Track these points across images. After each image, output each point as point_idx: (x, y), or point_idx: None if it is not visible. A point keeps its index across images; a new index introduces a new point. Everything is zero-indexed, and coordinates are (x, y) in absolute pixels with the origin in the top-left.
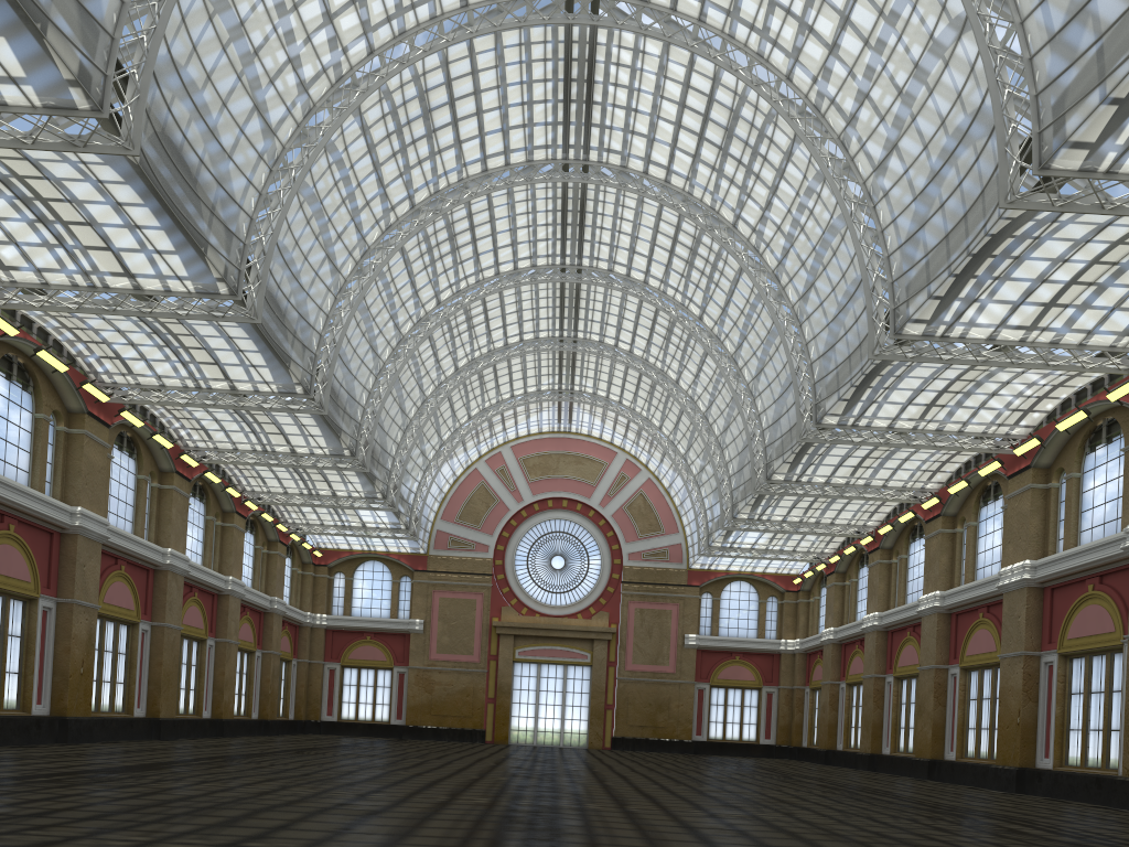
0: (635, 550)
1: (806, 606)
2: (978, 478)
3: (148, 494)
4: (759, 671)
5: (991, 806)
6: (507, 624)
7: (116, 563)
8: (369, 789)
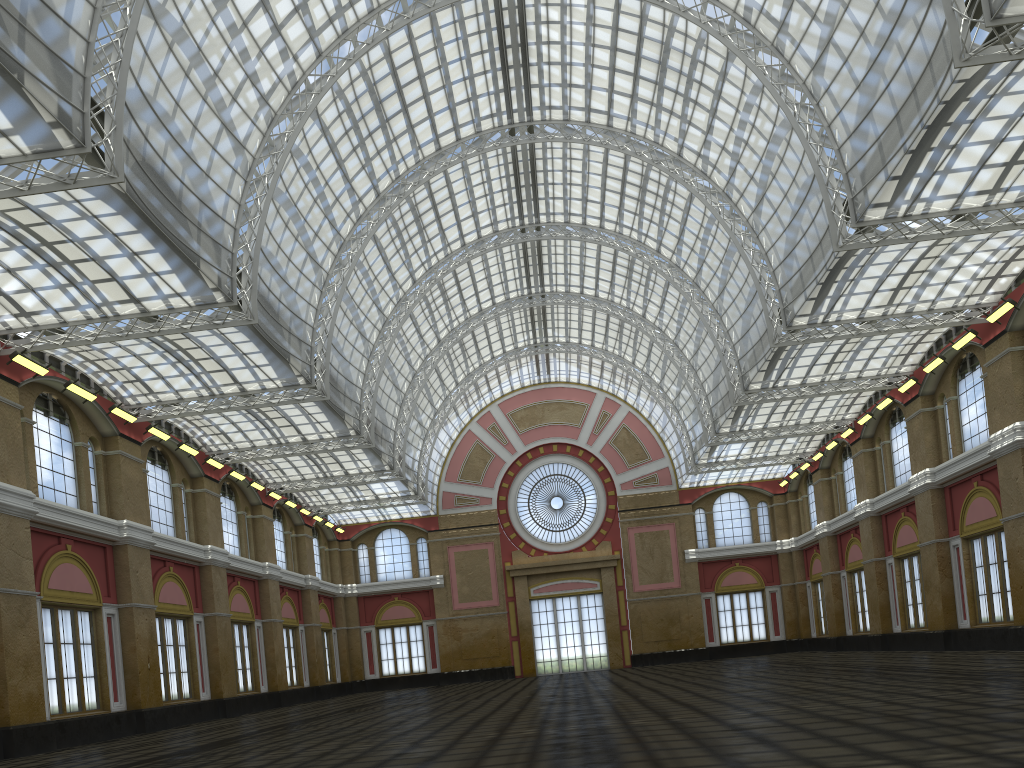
0: (626, 480)
1: (795, 505)
2: (952, 353)
3: (183, 500)
4: (759, 573)
5: None
6: (519, 567)
7: (164, 565)
8: (421, 736)
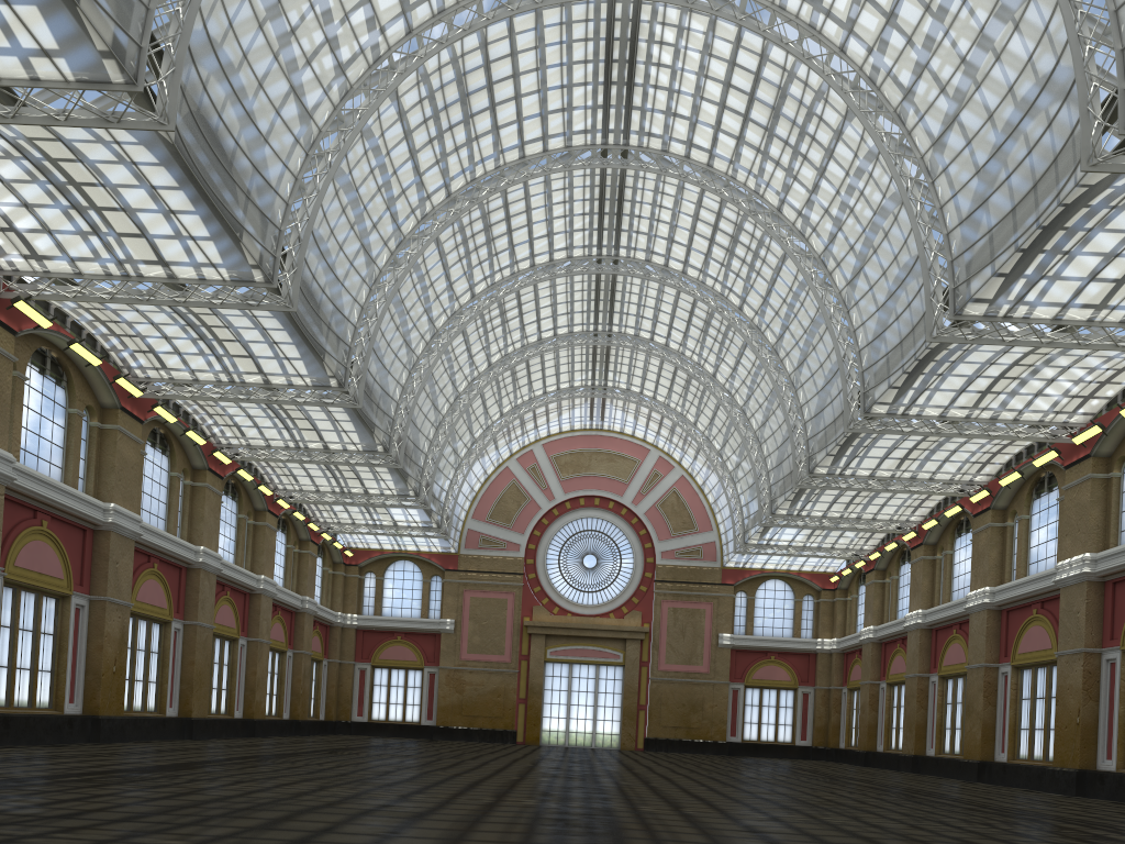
0: (668, 549)
1: (843, 604)
2: (1031, 469)
3: (180, 492)
4: (794, 671)
5: (1059, 810)
6: (539, 624)
7: (149, 560)
8: (410, 789)
